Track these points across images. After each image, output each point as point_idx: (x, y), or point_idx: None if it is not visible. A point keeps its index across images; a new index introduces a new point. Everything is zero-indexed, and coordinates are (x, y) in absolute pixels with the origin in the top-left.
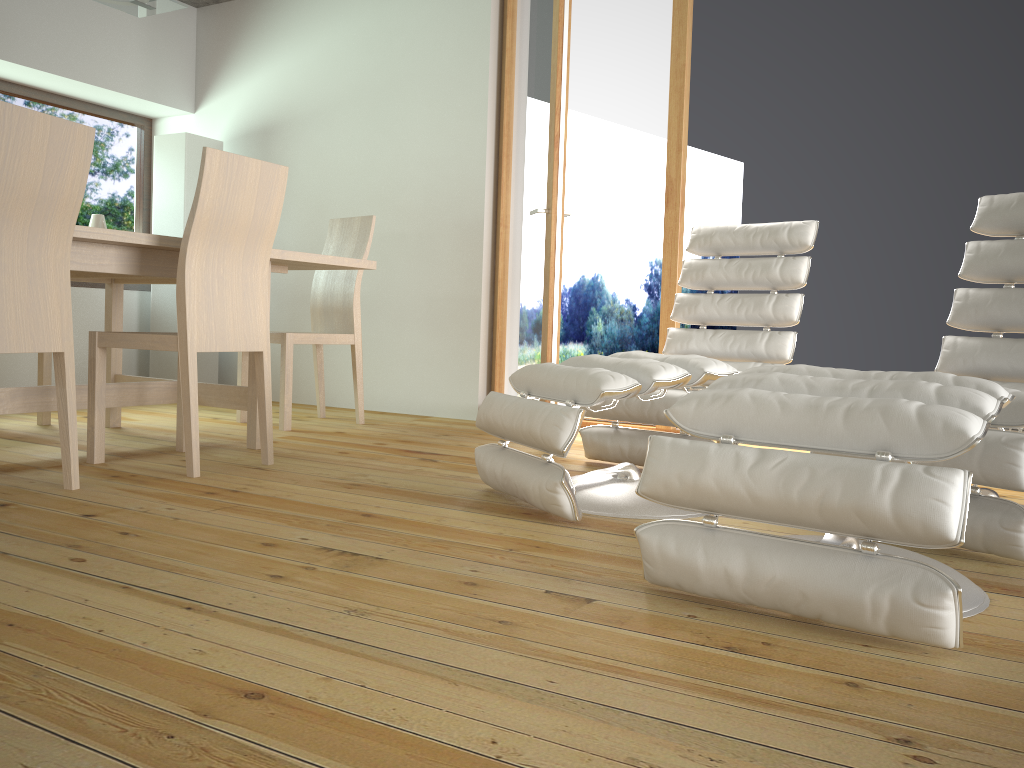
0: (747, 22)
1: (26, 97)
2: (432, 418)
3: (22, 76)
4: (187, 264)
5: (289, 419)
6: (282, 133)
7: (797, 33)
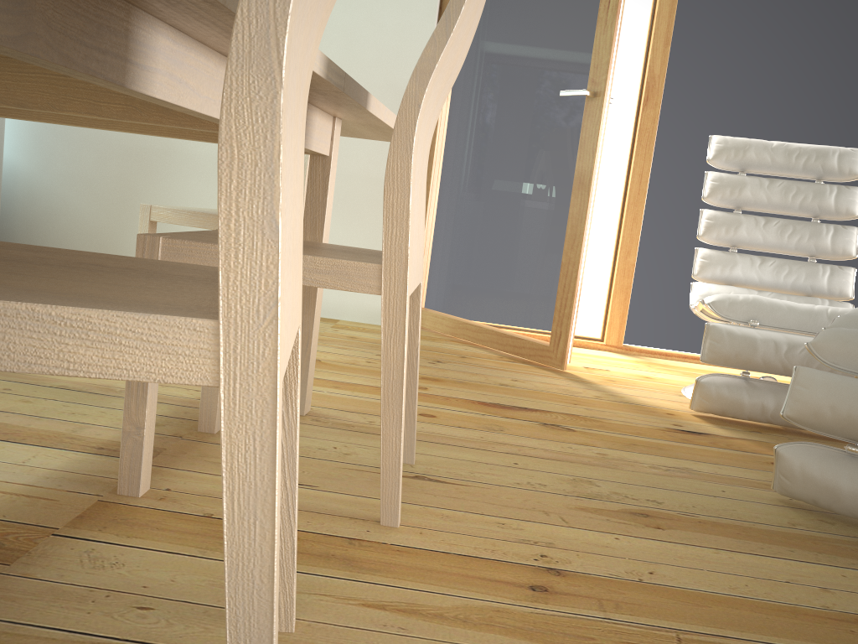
0: None
1: None
2: (344, 323)
3: None
4: (416, 128)
5: None
6: None
7: None
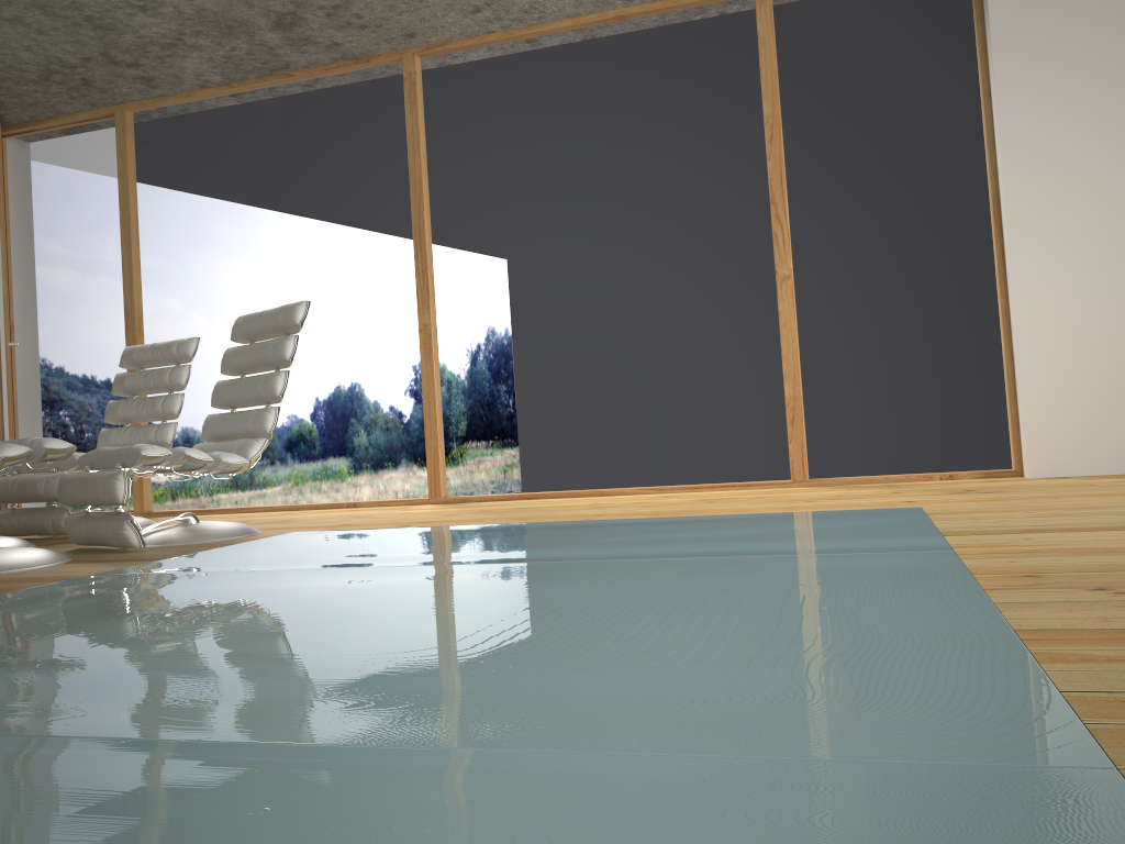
0: (171, 184)
1: None
2: None
3: None
4: None
5: None
6: None
7: (205, 192)
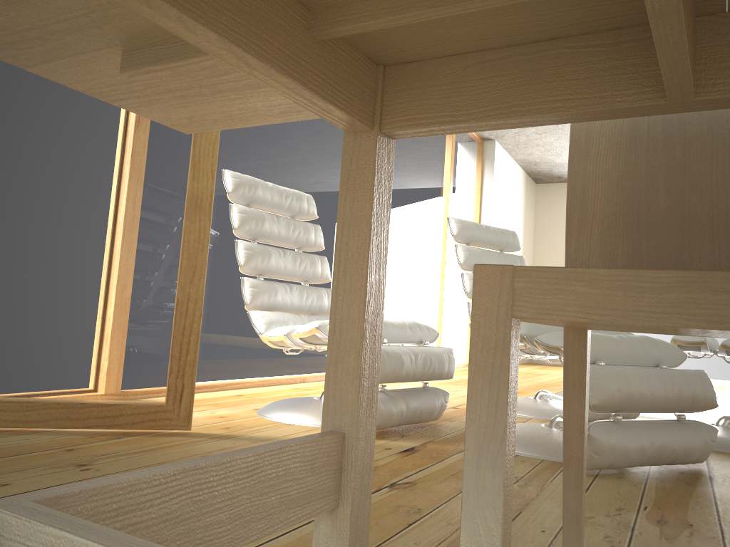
0: None
1: None
2: None
3: None
4: None
5: None
6: None
7: None
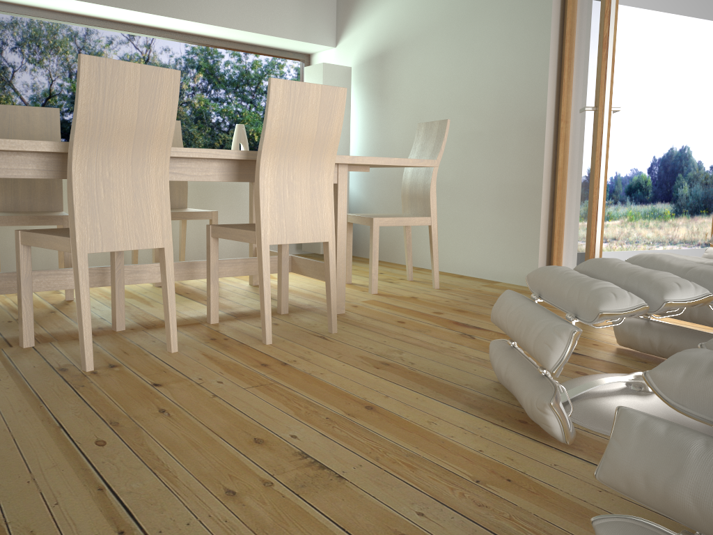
0: None
1: (224, 47)
2: (499, 284)
3: (218, 33)
4: (261, 174)
5: (375, 285)
6: (392, 56)
7: None
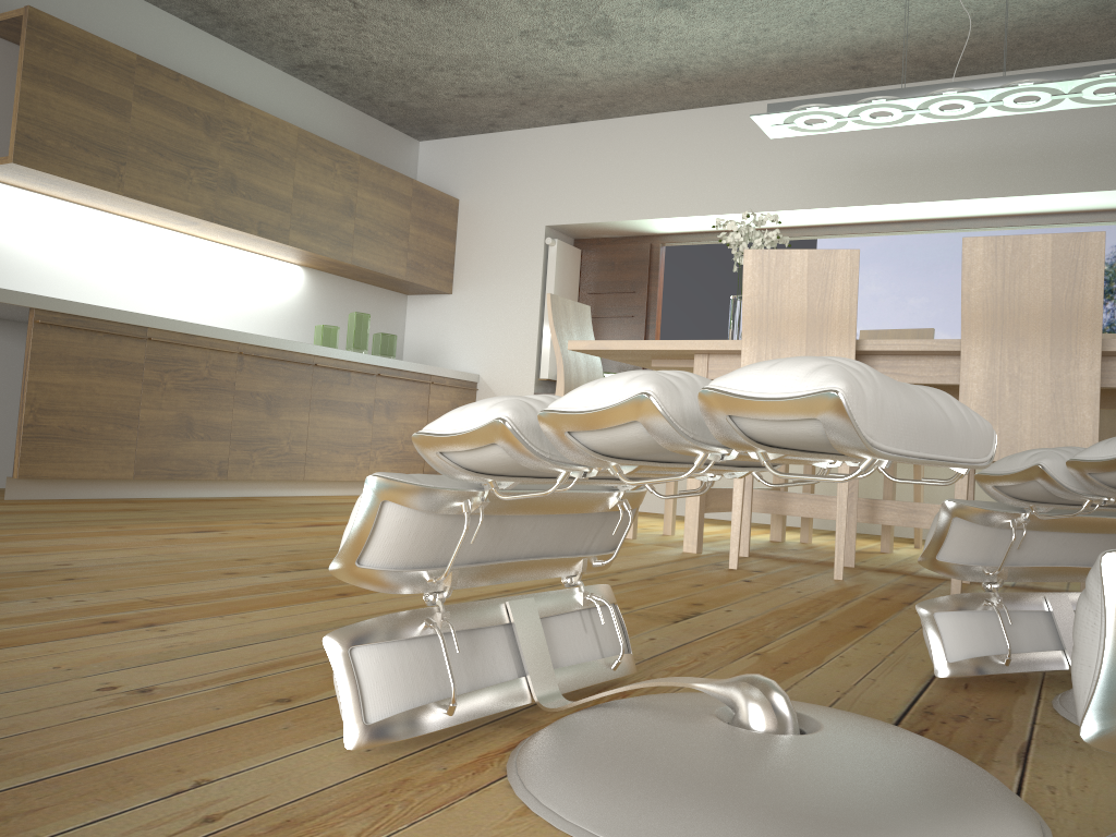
0: None
1: None
2: None
3: None
4: (962, 364)
5: None
6: None
7: None
